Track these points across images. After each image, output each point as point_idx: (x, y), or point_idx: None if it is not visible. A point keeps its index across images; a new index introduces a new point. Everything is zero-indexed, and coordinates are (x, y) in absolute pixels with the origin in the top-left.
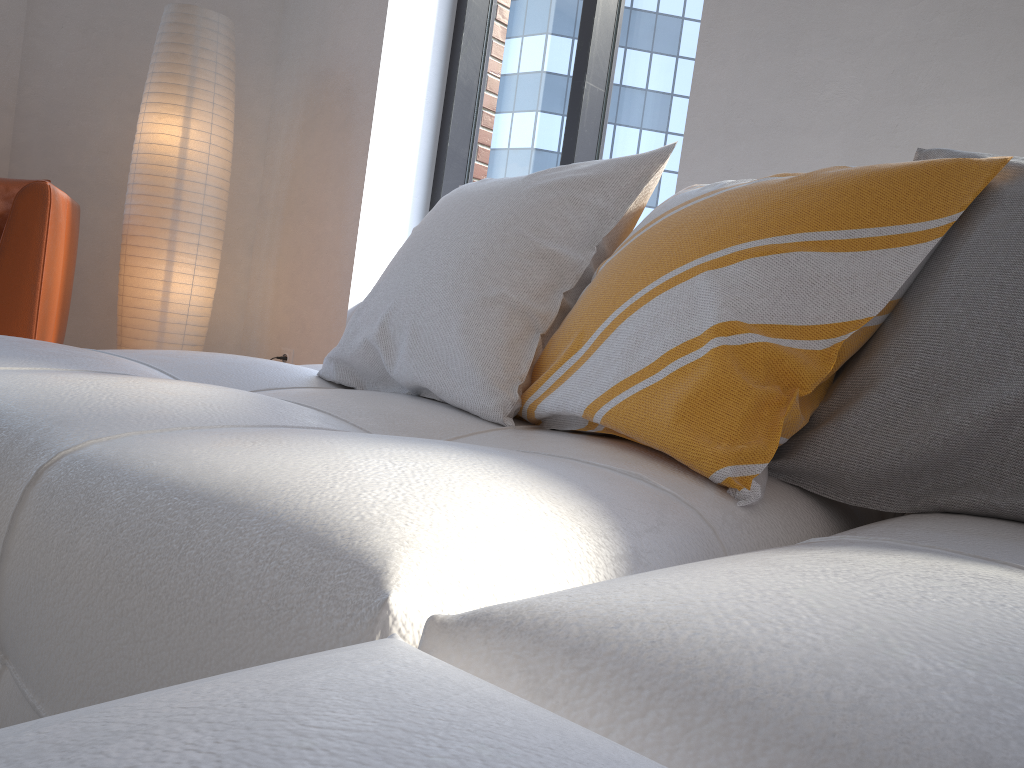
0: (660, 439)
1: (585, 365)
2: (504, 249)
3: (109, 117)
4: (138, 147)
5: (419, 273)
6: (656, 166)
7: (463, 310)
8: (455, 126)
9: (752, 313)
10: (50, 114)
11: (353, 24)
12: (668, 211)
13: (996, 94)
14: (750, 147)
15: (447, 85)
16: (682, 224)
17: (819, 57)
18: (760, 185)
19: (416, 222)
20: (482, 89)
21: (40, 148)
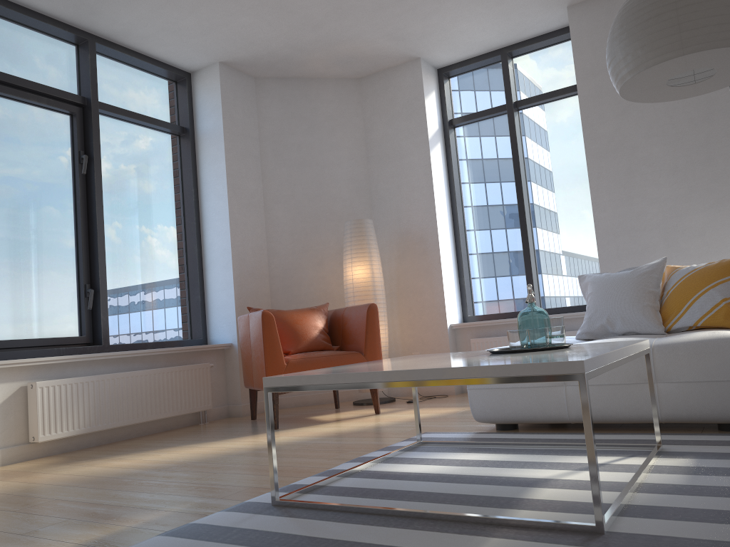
0: (721, 324)
1: (685, 315)
2: (640, 292)
3: (309, 269)
4: (352, 281)
5: (615, 303)
6: (664, 263)
7: (639, 309)
8: (461, 242)
9: (726, 295)
10: (284, 274)
11: (416, 211)
12: (684, 276)
13: (707, 211)
14: (624, 237)
15: (454, 226)
16: (694, 279)
17: (641, 205)
18: (708, 267)
19: (456, 286)
20: (466, 224)
21: (282, 290)
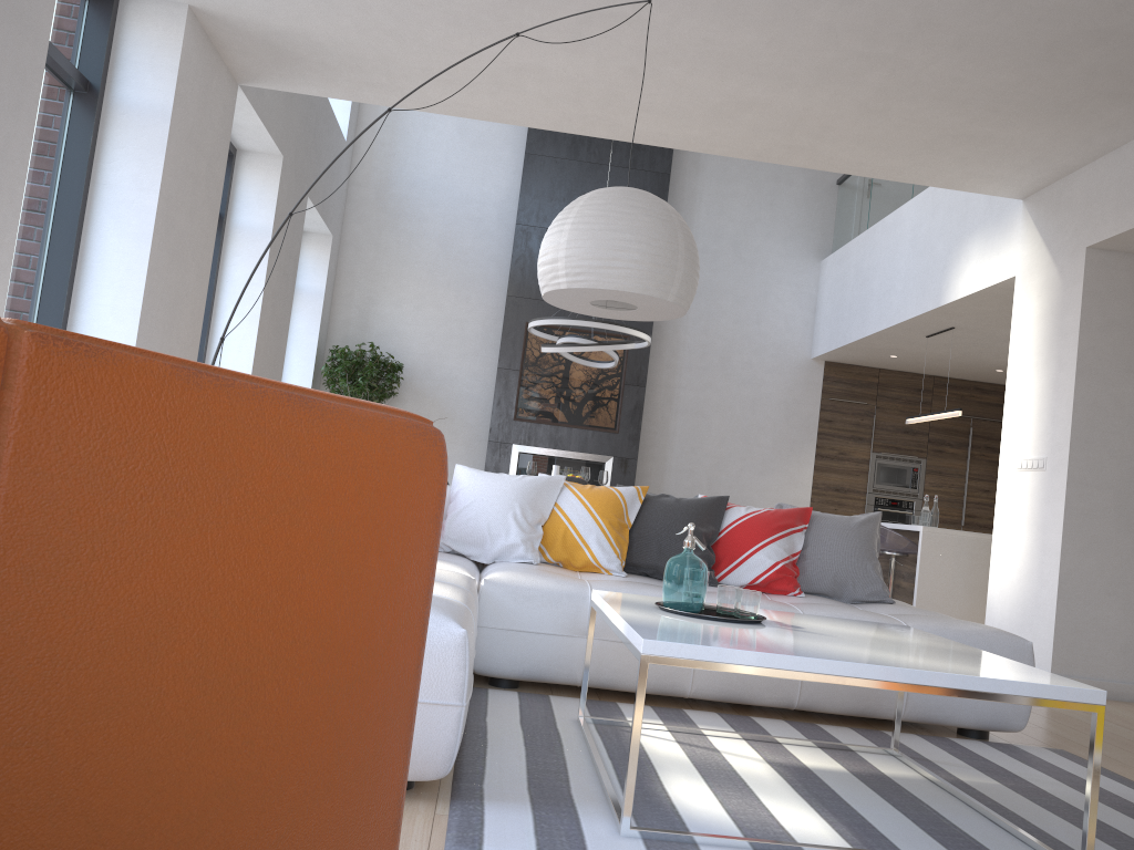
0: None
1: None
2: None
3: None
4: None
5: None
6: None
7: None
8: None
9: None
10: None
11: None
12: None
13: None
14: None
15: None
16: None
17: None
18: None
19: None
20: None
21: None
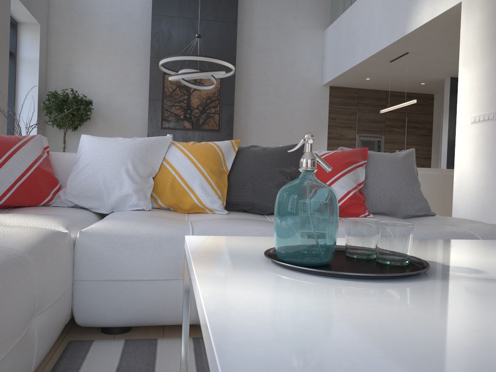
0: None
1: None
2: None
3: None
4: None
5: None
6: None
7: None
8: None
9: None
10: None
11: None
12: None
13: None
14: None
15: None
16: None
17: None
18: None
19: None
20: None
21: None
